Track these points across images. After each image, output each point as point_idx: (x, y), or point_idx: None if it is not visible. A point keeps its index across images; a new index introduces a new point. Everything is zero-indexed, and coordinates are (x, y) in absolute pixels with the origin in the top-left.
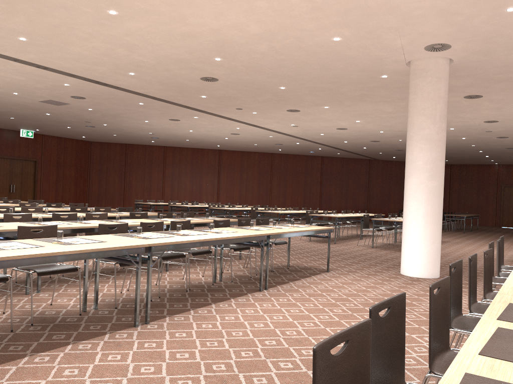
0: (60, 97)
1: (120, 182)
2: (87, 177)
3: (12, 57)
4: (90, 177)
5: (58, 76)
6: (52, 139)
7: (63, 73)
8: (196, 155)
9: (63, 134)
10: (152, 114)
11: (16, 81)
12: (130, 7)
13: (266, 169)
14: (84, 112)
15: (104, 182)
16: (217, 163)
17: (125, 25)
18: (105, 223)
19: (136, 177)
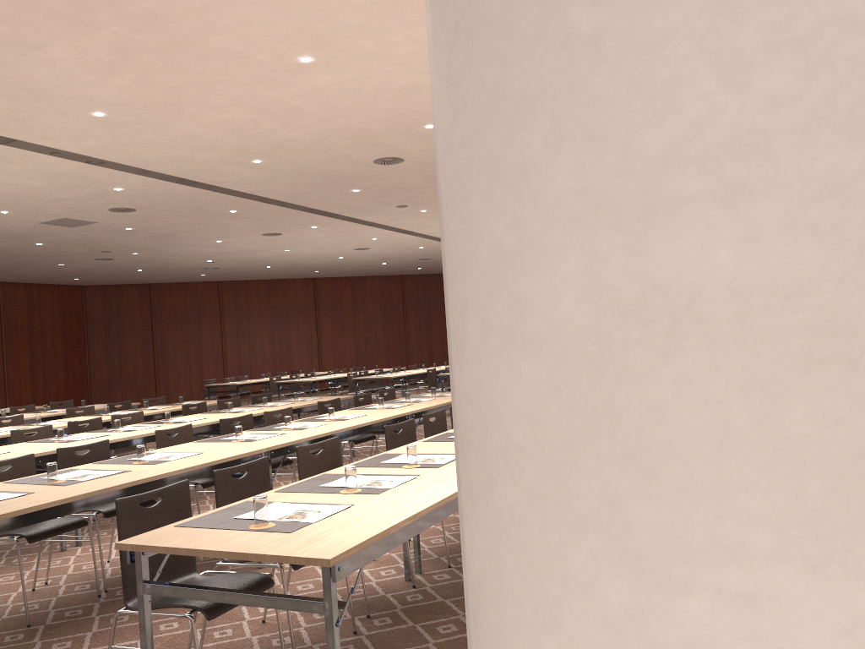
0: (89, 211)
1: (147, 352)
2: (85, 351)
3: (52, 147)
4: (90, 350)
5: (114, 175)
6: (16, 288)
7: (128, 169)
8: (274, 291)
9: (40, 277)
10: (238, 227)
11: (24, 190)
12: (343, 50)
13: (396, 303)
14: (112, 235)
15: (117, 355)
16: (313, 301)
17: (311, 80)
18: (328, 425)
19: (173, 340)
